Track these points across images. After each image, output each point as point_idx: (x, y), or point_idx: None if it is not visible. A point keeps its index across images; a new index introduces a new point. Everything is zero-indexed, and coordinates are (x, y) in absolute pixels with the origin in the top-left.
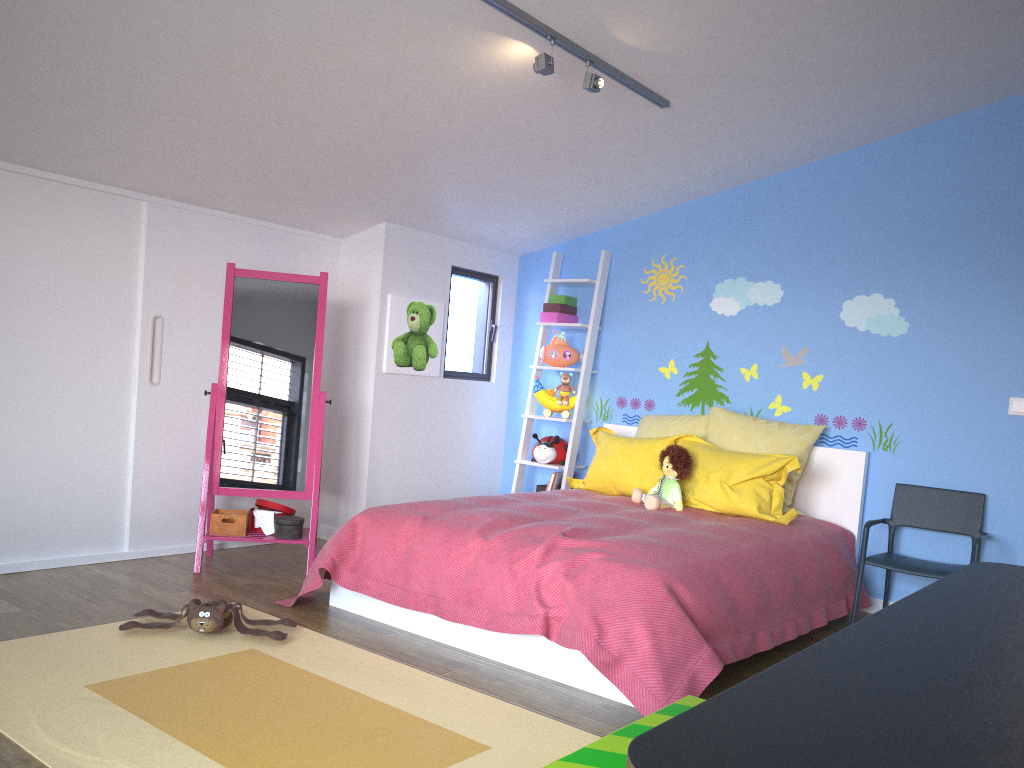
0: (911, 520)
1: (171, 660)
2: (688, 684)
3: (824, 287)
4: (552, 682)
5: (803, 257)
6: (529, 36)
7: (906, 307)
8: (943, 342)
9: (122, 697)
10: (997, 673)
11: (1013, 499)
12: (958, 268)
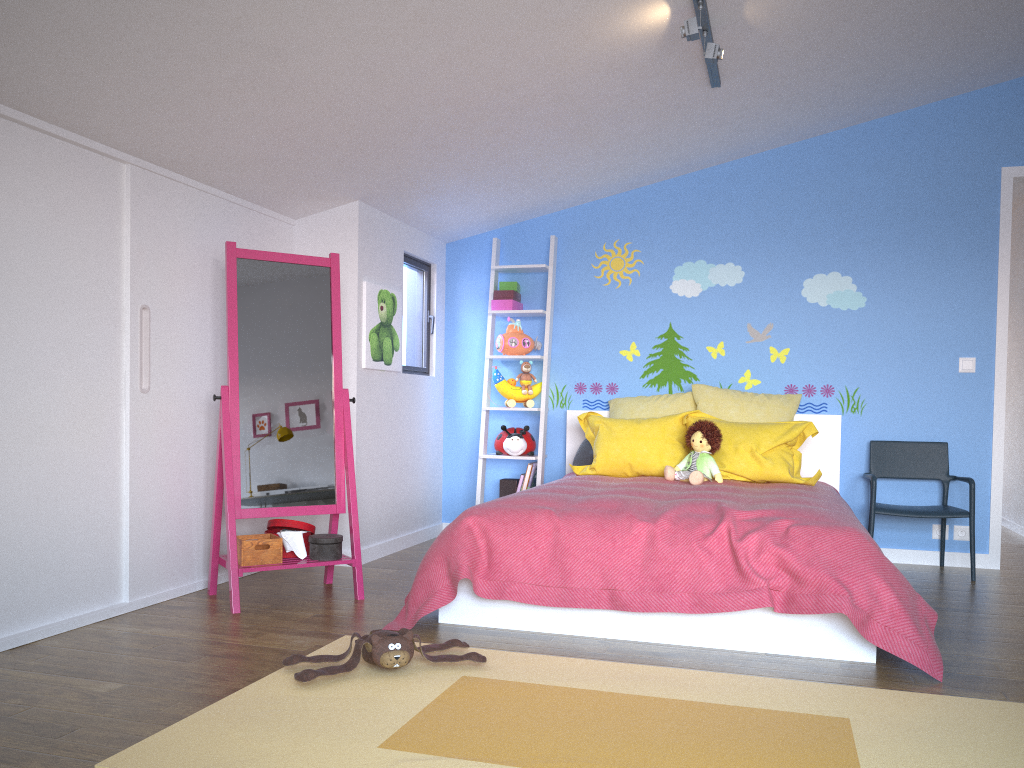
0: (888, 472)
1: (409, 703)
2: (928, 629)
3: (784, 267)
4: (767, 655)
5: (761, 240)
6: None
7: (862, 283)
8: (898, 313)
9: (443, 749)
10: None
11: (968, 444)
12: (906, 248)
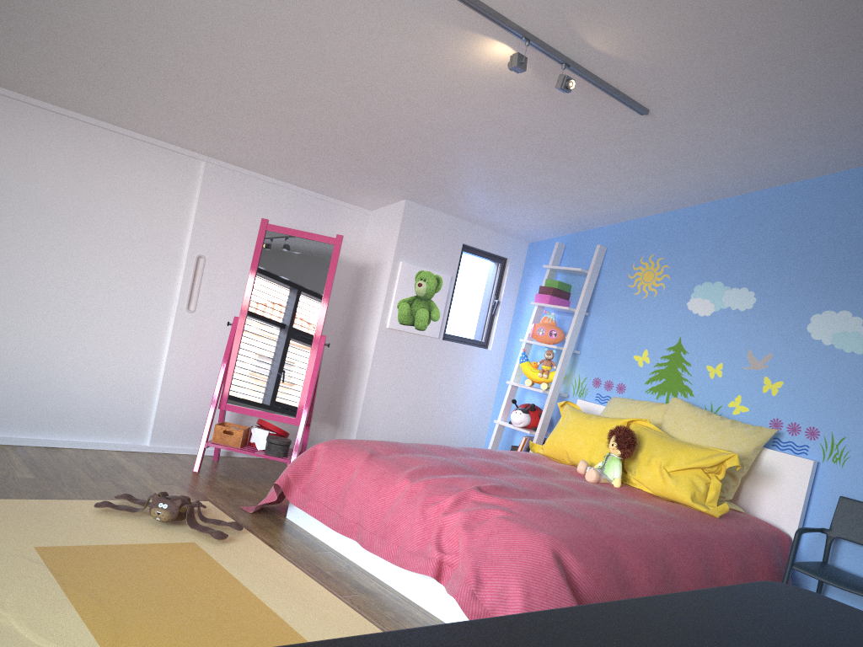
0: (850, 534)
1: (120, 539)
2: None
3: (795, 299)
4: (440, 623)
5: (779, 269)
6: (507, 37)
7: None
8: None
9: (57, 562)
10: None
11: None
12: None
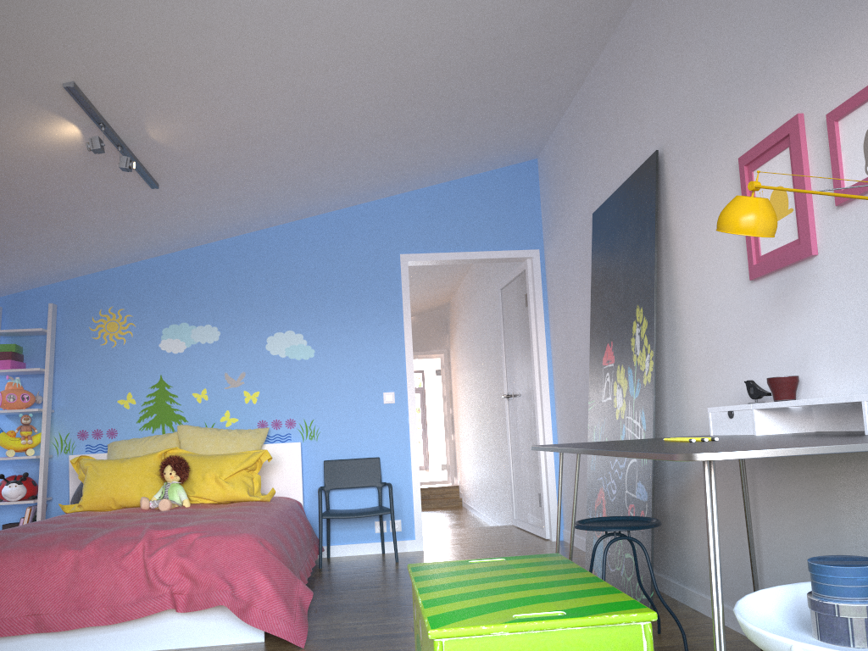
0: (338, 484)
1: None
2: (300, 607)
3: (251, 327)
4: (177, 650)
5: (232, 306)
6: (83, 121)
7: (311, 339)
8: (338, 361)
9: None
10: (666, 445)
11: (395, 457)
12: (340, 311)
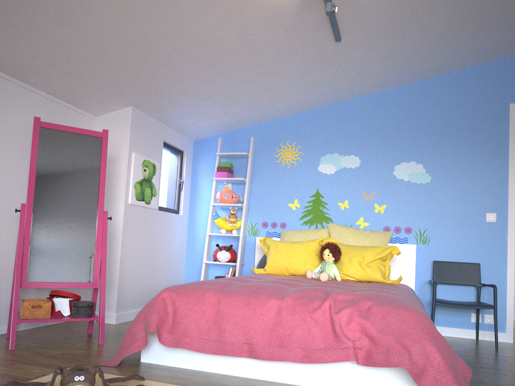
0: (444, 280)
1: None
2: (465, 381)
3: (383, 158)
4: None
5: (371, 142)
6: None
7: (429, 168)
8: (449, 186)
9: None
10: None
11: (492, 265)
12: (454, 148)
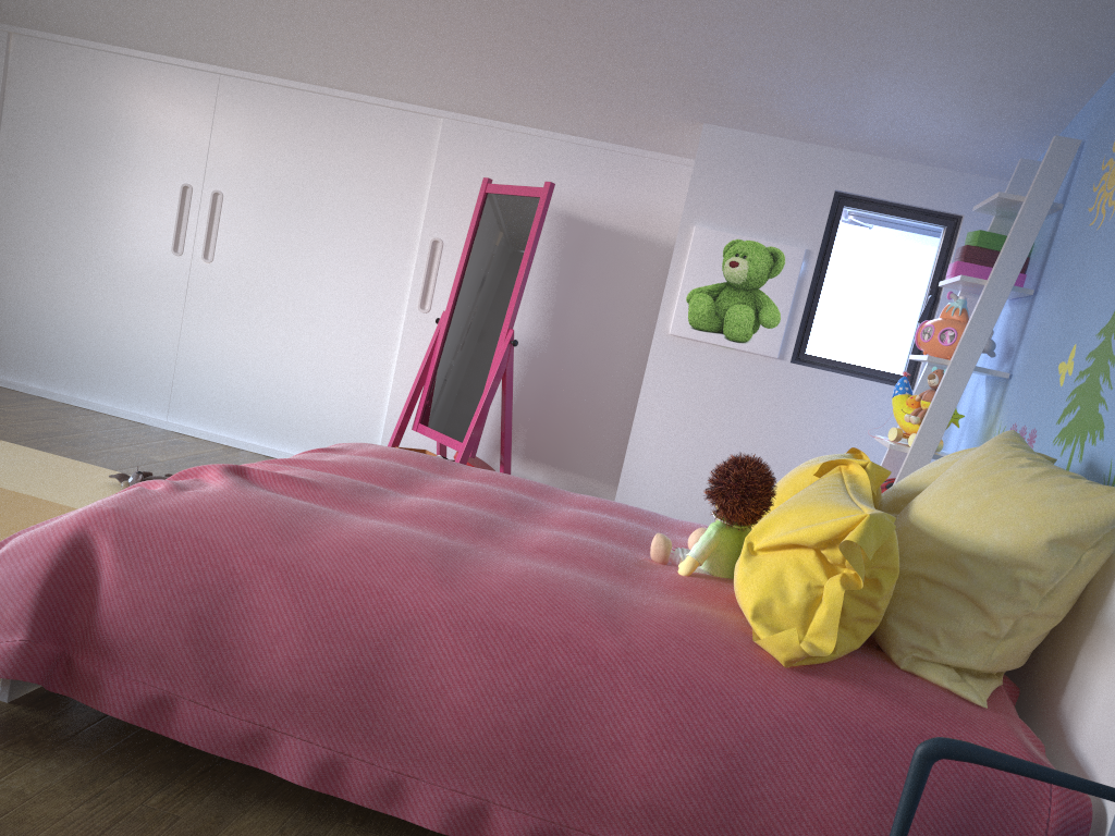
0: None
1: (50, 496)
2: None
3: None
4: None
5: None
6: None
7: None
8: None
9: None
10: None
11: None
12: None
